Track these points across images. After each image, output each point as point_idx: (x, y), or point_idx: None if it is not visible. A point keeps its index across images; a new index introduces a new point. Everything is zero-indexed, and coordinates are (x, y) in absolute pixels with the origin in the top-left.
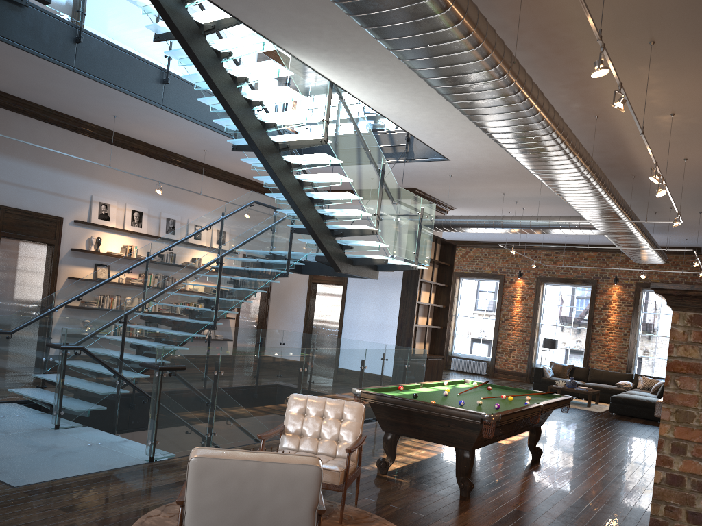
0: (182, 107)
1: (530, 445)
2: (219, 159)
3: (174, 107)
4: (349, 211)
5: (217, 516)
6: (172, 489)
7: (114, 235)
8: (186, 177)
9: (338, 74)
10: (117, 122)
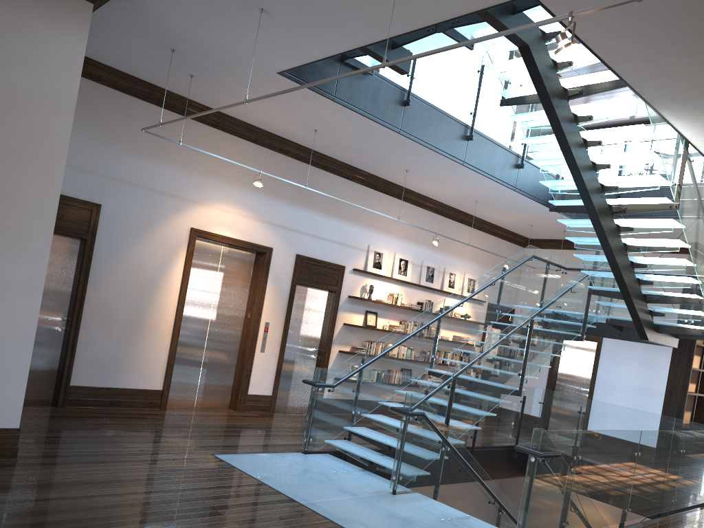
0: (479, 162)
1: None
2: (485, 209)
3: (473, 163)
4: (677, 278)
5: None
6: None
7: (383, 283)
8: (446, 225)
9: None
10: (404, 176)
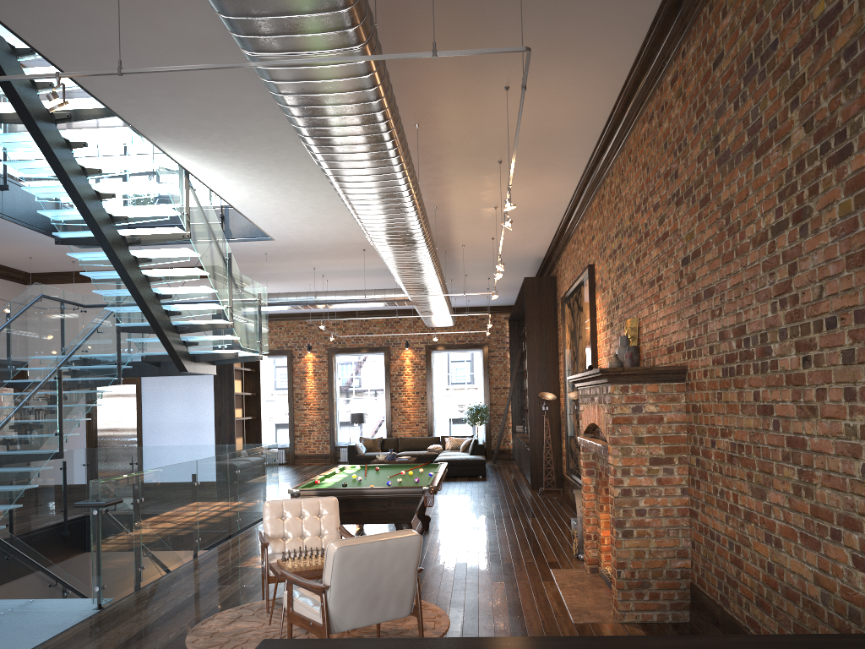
0: None
1: (420, 514)
2: None
3: None
4: (203, 306)
5: (353, 592)
6: (169, 621)
7: None
8: None
9: (202, 167)
10: None
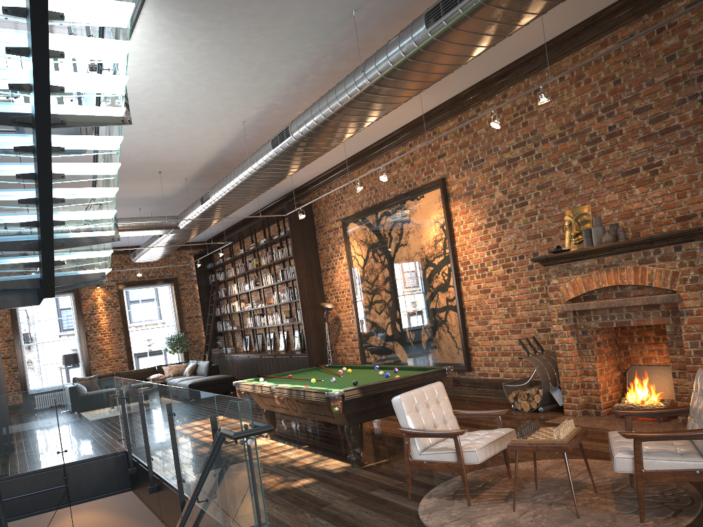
0: None
1: None
2: None
3: None
4: (97, 214)
5: None
6: None
7: None
8: None
9: (153, 38)
10: None
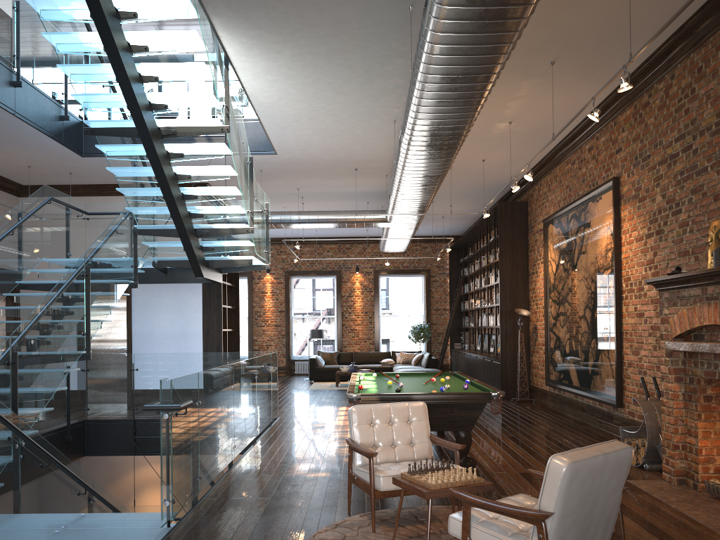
0: None
1: None
2: None
3: None
4: (227, 209)
5: (572, 520)
6: None
7: None
8: None
9: (247, 55)
10: None
